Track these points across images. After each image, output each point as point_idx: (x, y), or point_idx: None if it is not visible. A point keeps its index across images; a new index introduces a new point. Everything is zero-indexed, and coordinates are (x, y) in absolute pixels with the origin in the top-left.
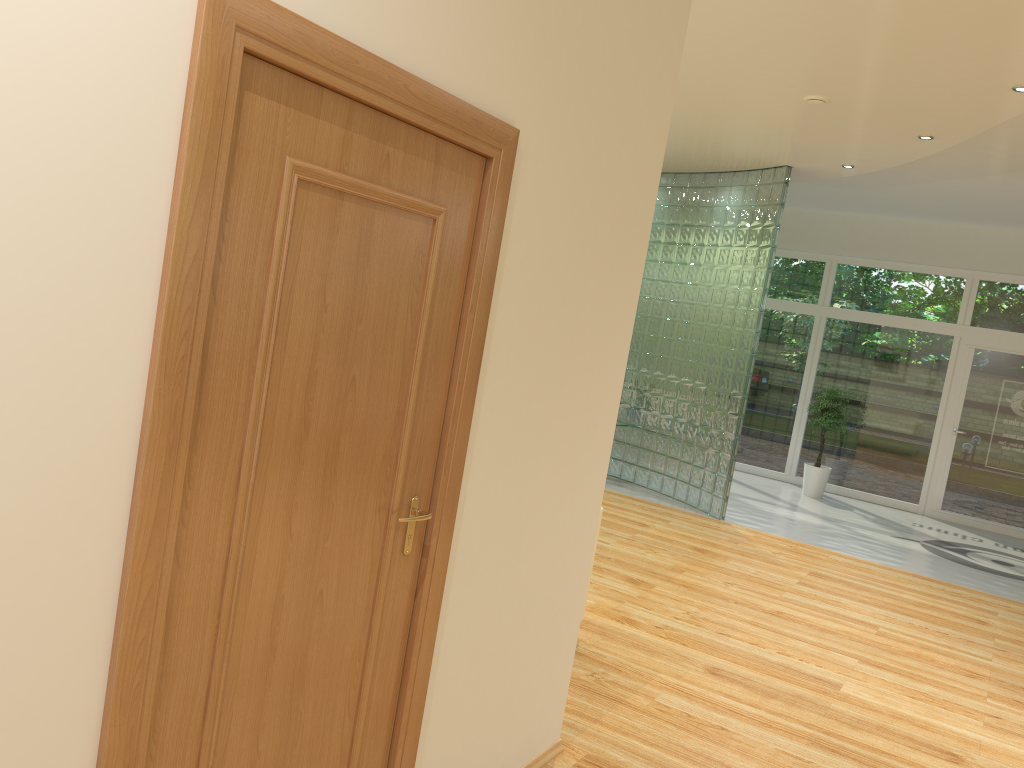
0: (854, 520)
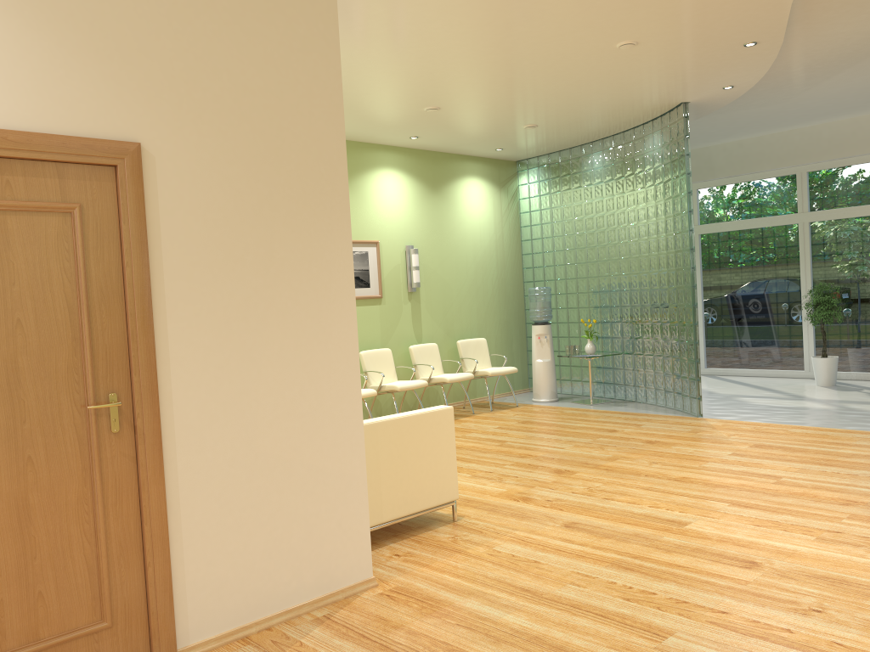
0: (853, 398)
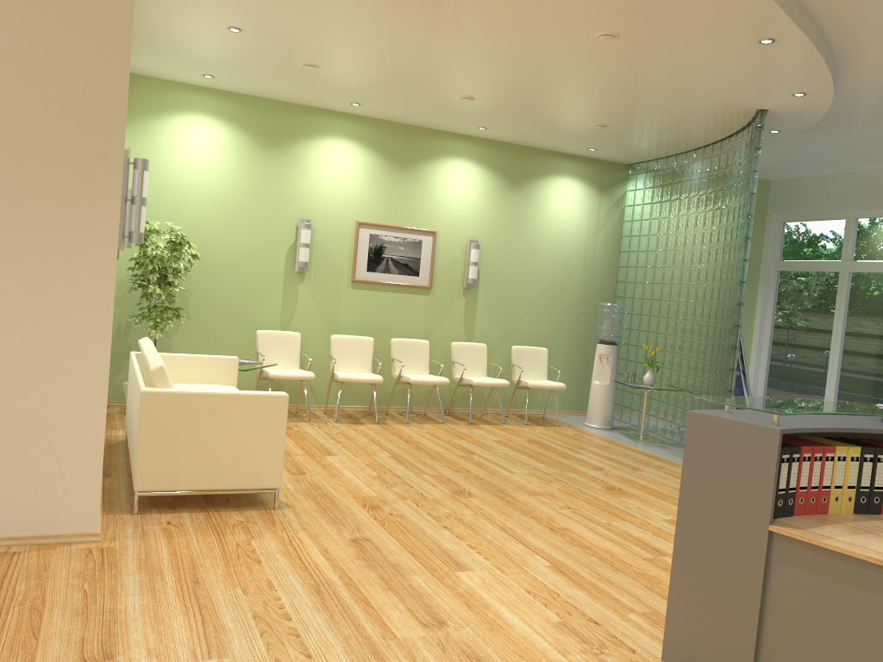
0: None
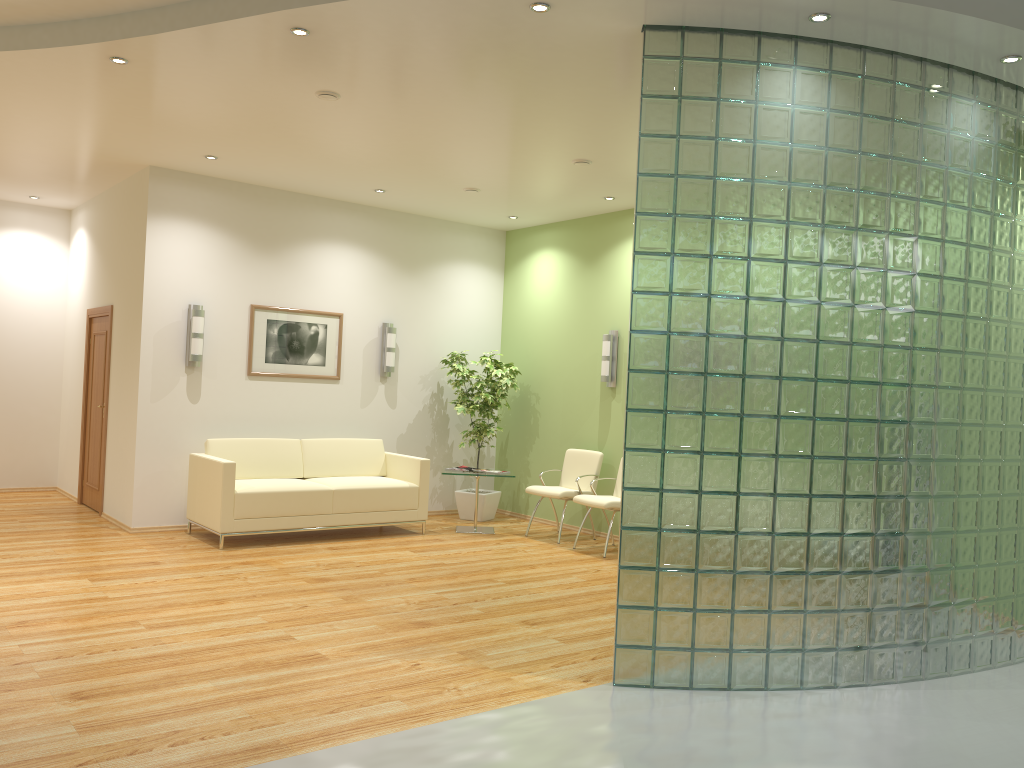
0: None
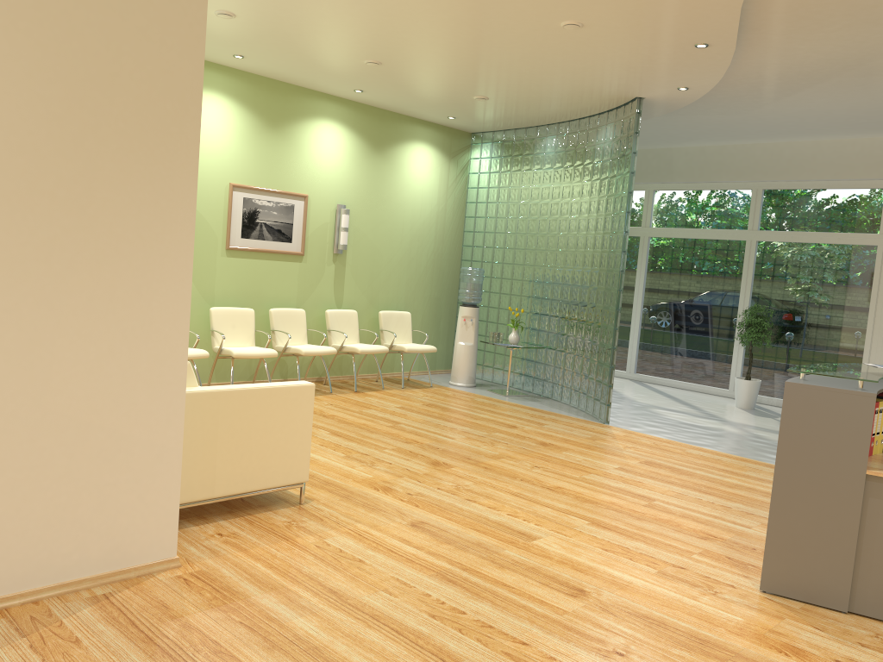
0: (765, 425)
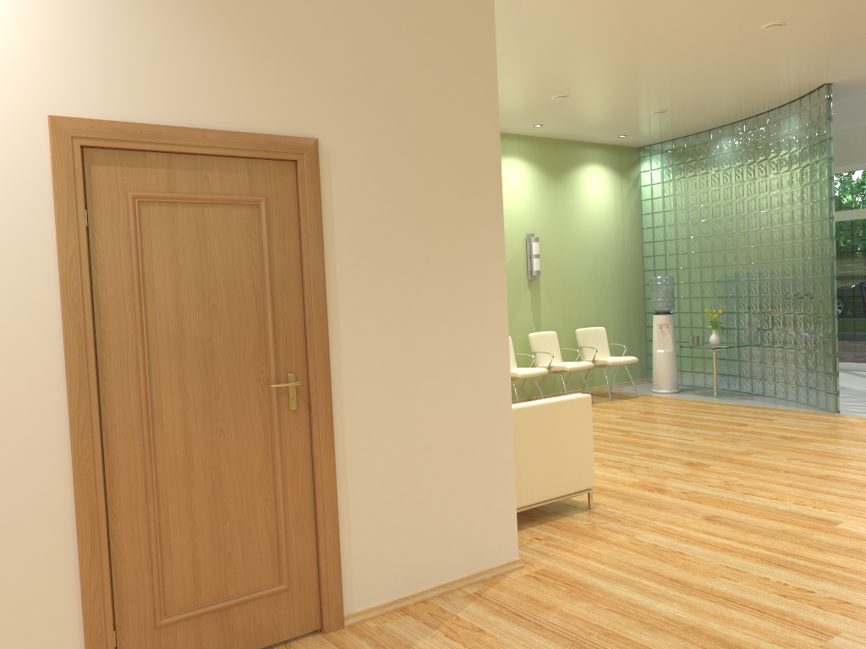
0: None
